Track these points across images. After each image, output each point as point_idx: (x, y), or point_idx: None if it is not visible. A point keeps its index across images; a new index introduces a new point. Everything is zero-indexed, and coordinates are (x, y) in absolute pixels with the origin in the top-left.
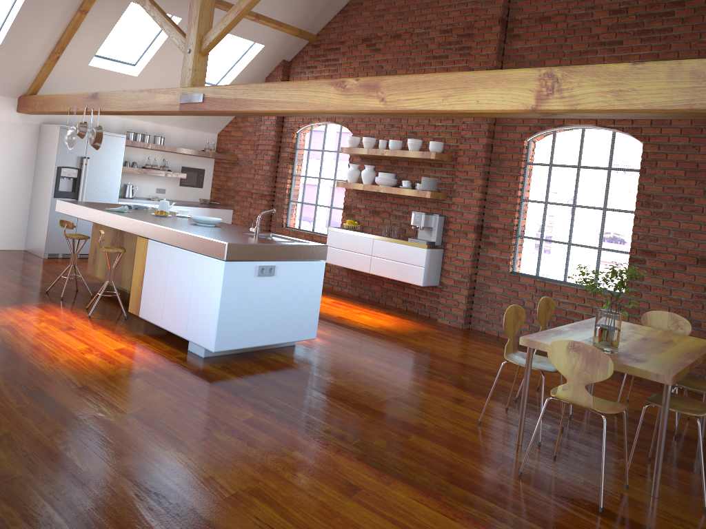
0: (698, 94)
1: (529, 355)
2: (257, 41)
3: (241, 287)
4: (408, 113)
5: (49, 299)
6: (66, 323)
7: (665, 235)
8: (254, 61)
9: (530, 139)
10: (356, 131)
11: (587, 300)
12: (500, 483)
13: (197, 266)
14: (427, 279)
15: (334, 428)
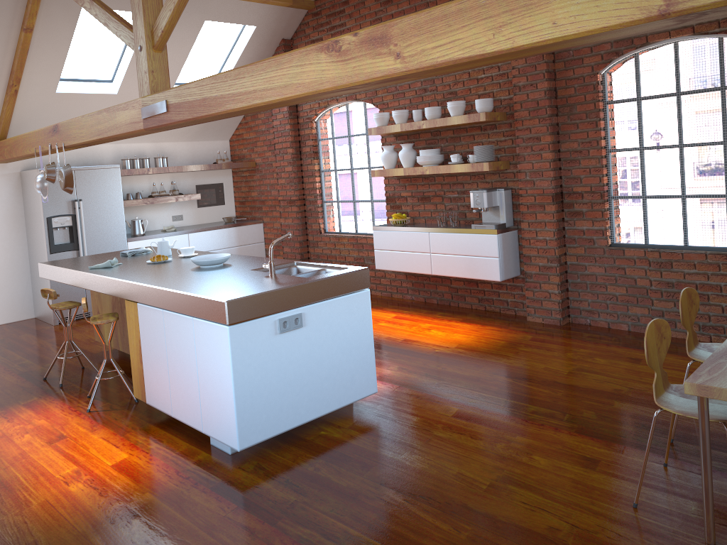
0: None
1: (702, 406)
2: (246, 23)
3: (260, 354)
4: (442, 69)
5: (46, 390)
6: (57, 428)
7: None
8: (249, 47)
9: (604, 71)
10: (382, 106)
11: (724, 266)
12: None
13: (197, 334)
14: (504, 272)
15: None
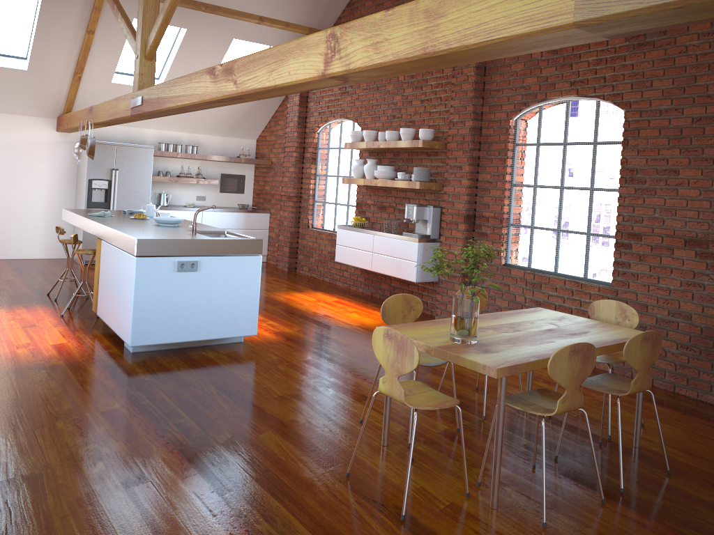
0: (430, 35)
1: None
2: (269, 44)
3: (158, 282)
4: (255, 94)
5: (44, 300)
6: (34, 321)
7: (650, 214)
8: None
9: (517, 118)
10: (364, 126)
11: (575, 292)
12: (313, 483)
13: (123, 263)
14: (421, 275)
15: (189, 421)
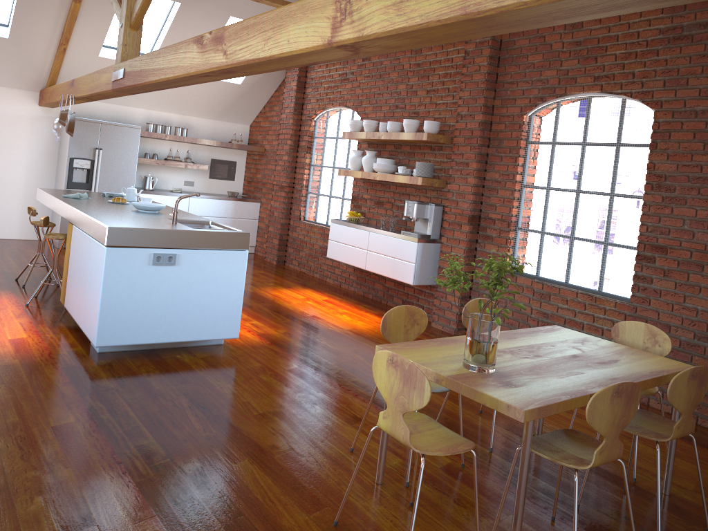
0: None
1: None
2: None
3: (130, 276)
4: (248, 67)
5: (11, 286)
6: None
7: (679, 226)
8: None
9: (532, 113)
10: (364, 115)
11: (588, 306)
12: None
13: (93, 252)
14: (419, 278)
15: (153, 443)
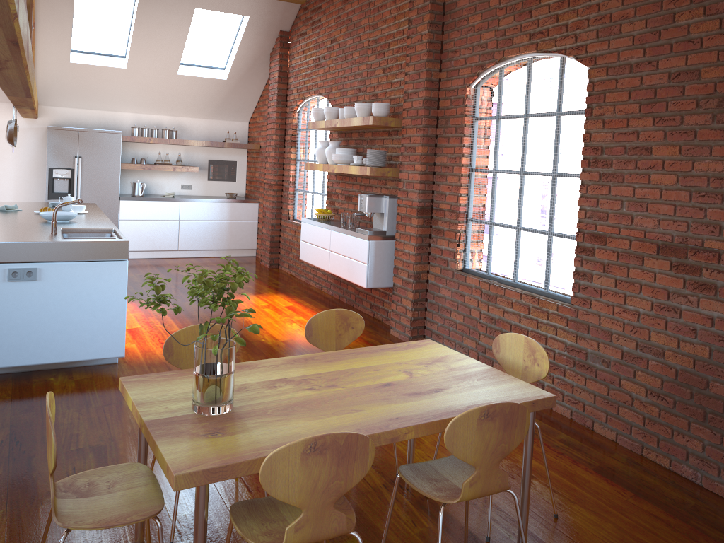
0: None
1: None
2: (238, 13)
3: None
4: None
5: None
6: None
7: (617, 209)
8: (247, 36)
9: (477, 85)
10: (334, 102)
11: (532, 310)
12: None
13: None
14: (373, 280)
15: None
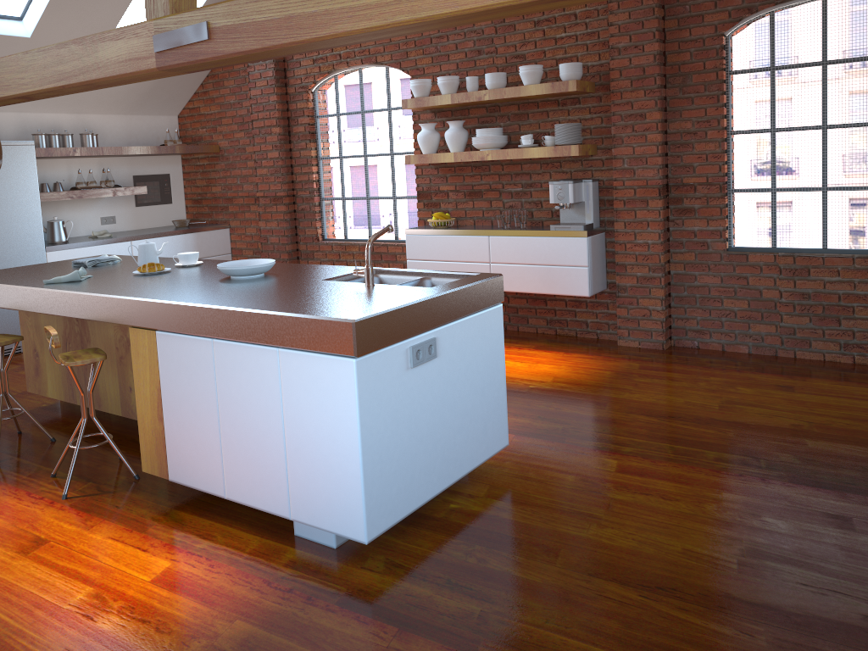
0: None
1: None
2: None
3: (390, 399)
4: None
5: None
6: (25, 528)
7: None
8: None
9: (729, 32)
10: (416, 72)
11: None
12: None
13: (286, 374)
14: (593, 285)
15: None
